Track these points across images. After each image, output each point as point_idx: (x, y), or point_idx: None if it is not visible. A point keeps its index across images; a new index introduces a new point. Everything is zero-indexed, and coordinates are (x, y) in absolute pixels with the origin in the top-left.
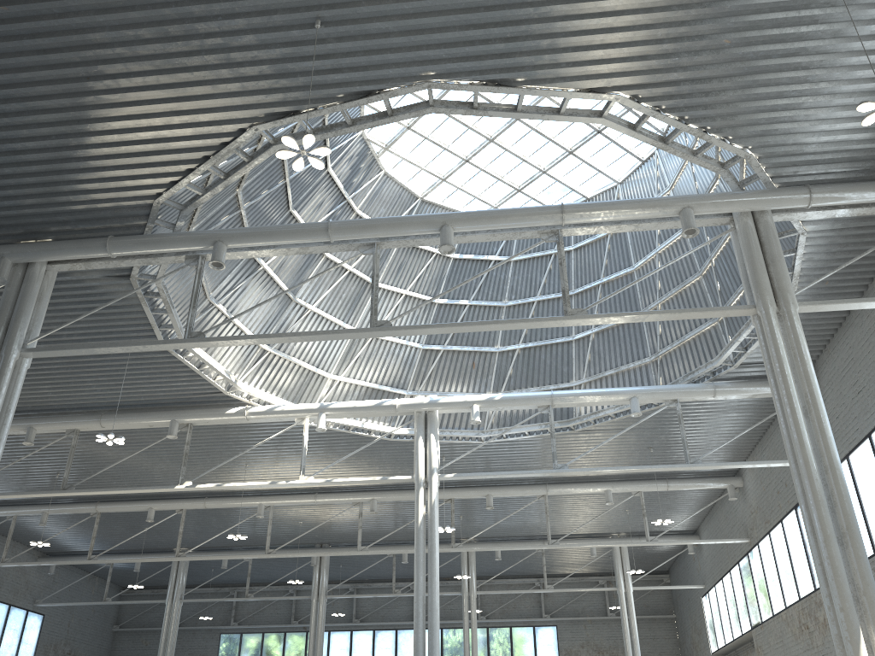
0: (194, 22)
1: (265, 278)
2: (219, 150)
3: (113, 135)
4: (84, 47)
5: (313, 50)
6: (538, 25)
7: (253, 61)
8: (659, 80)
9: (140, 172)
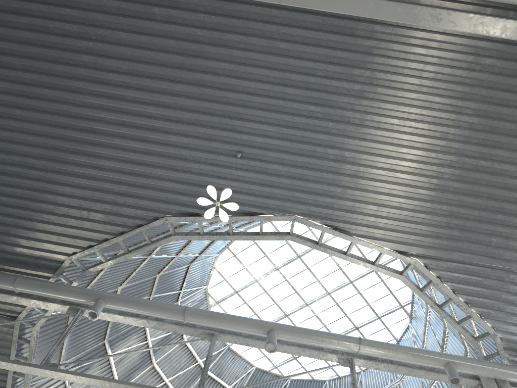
0: (161, 133)
1: (106, 365)
2: (133, 229)
3: (67, 197)
4: (81, 130)
5: (227, 174)
6: (377, 195)
7: (186, 170)
8: (445, 257)
9: (70, 232)
